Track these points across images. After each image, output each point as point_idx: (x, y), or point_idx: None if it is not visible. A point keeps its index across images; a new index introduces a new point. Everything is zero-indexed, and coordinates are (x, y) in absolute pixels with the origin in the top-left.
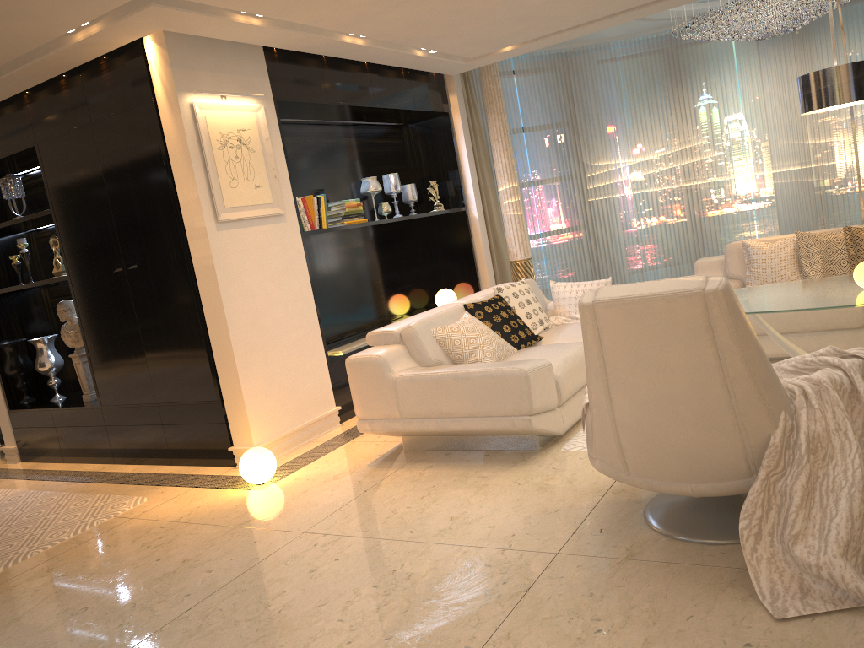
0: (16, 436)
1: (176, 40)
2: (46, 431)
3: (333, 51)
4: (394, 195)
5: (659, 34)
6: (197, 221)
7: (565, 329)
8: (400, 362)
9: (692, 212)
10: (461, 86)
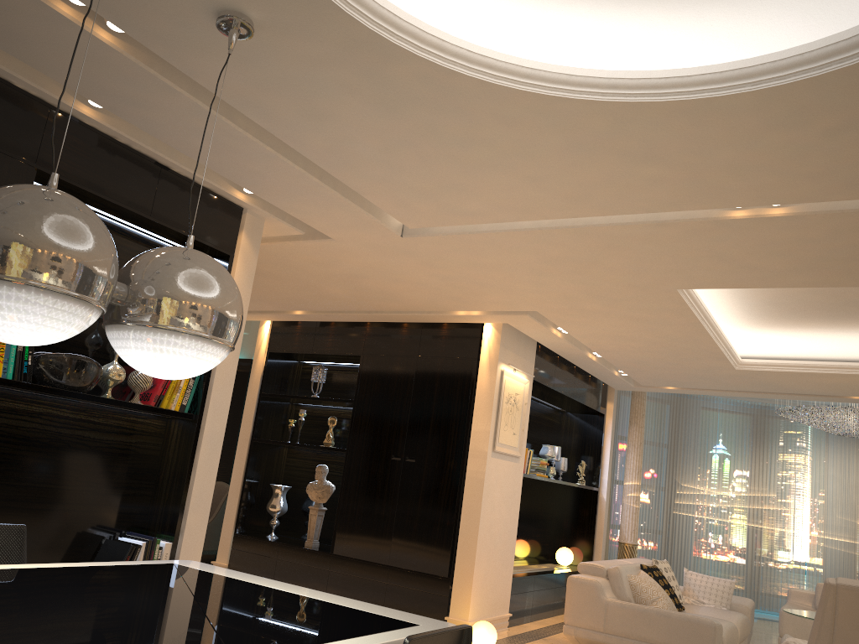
0: (231, 556)
1: (506, 329)
2: (266, 560)
3: (572, 358)
4: (554, 462)
5: (753, 402)
6: (482, 446)
7: (701, 607)
8: (608, 590)
9: (754, 549)
10: (616, 398)
